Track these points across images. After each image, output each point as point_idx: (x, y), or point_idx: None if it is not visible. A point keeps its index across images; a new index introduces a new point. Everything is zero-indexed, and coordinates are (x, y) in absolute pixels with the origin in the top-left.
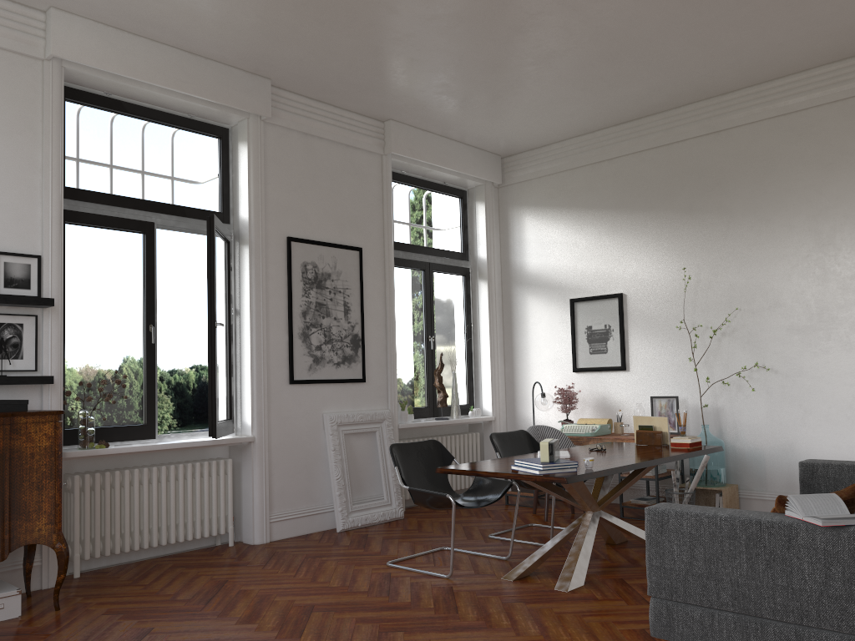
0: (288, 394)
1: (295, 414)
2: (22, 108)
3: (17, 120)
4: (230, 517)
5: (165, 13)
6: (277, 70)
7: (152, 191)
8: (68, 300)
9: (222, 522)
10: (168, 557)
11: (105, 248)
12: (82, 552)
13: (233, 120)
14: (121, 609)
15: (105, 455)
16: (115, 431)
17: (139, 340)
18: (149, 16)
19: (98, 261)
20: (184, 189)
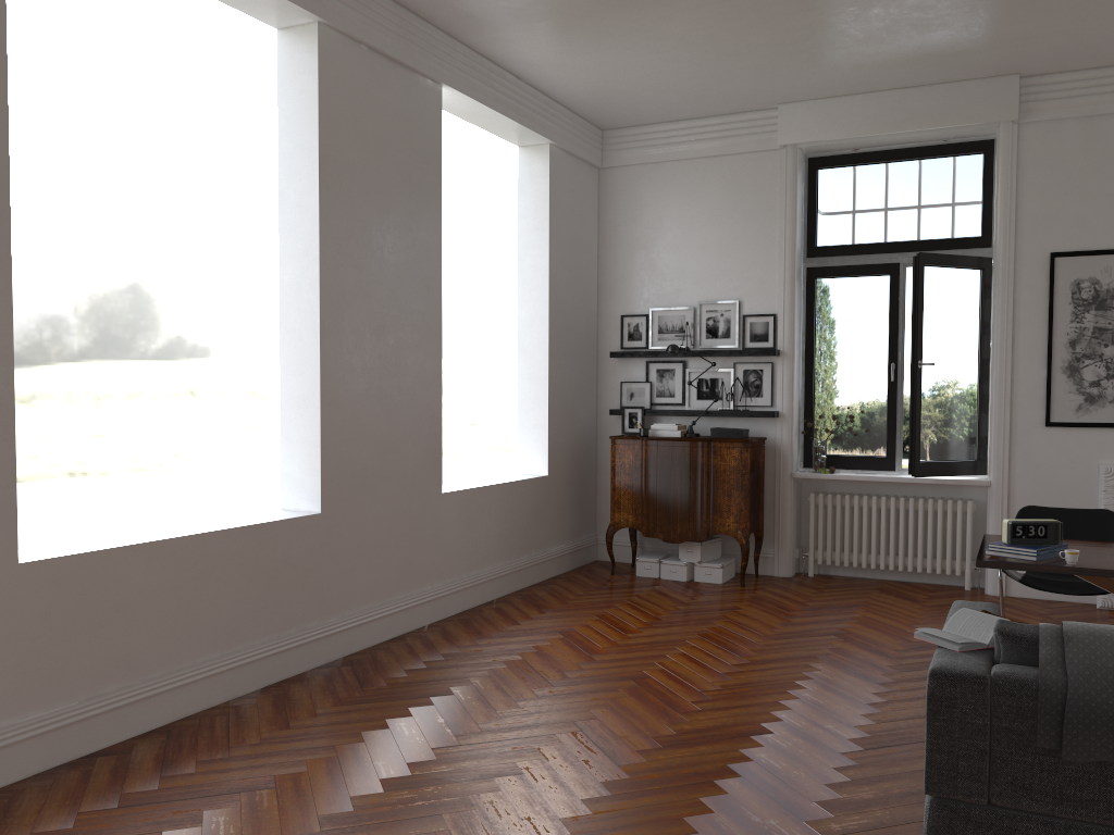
0: (1043, 438)
1: (1052, 461)
2: (764, 196)
3: (761, 206)
4: (966, 560)
5: (844, 78)
6: (1009, 66)
7: (900, 231)
8: (818, 345)
9: (956, 563)
10: (898, 582)
11: (851, 295)
12: (818, 557)
13: (989, 131)
14: (764, 597)
15: (840, 480)
16: (855, 461)
17: (882, 377)
18: (838, 83)
19: (845, 308)
20: (936, 221)
